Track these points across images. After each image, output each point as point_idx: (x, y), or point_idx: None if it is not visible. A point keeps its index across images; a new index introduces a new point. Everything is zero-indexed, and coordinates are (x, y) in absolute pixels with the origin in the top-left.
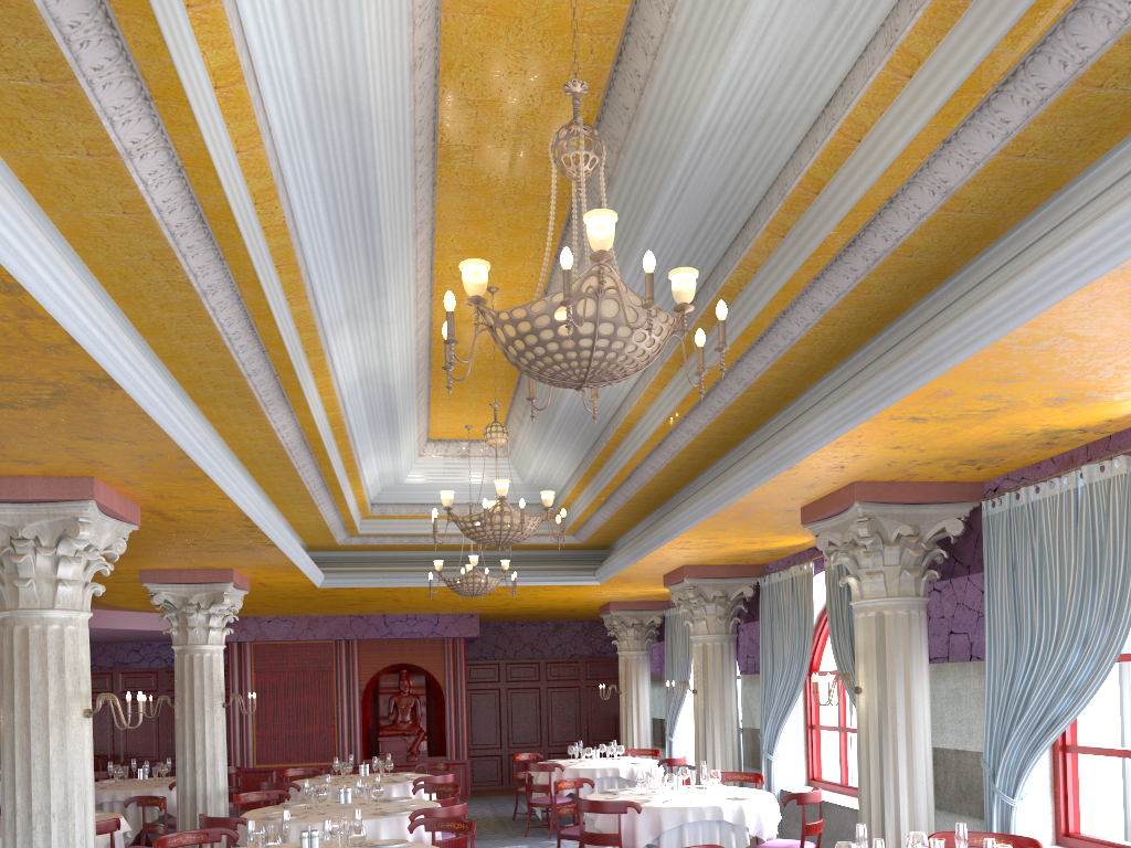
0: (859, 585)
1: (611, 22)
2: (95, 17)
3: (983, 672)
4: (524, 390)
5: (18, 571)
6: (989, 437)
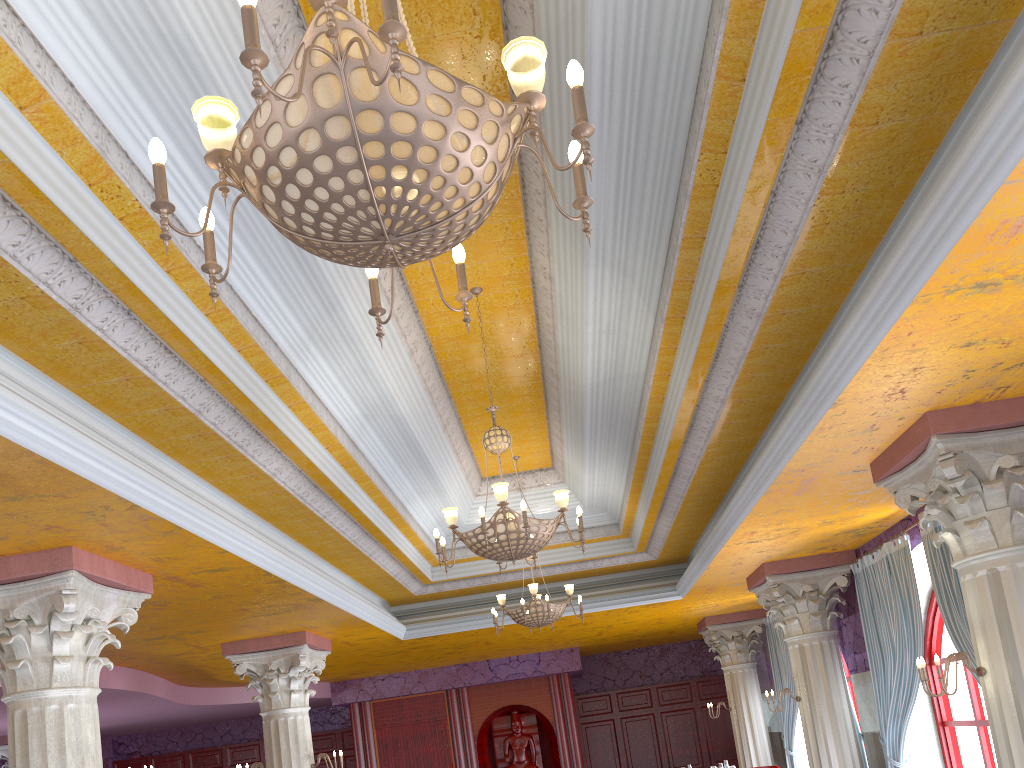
0: (959, 540)
1: None
2: None
3: None
4: (552, 404)
5: (14, 653)
6: None
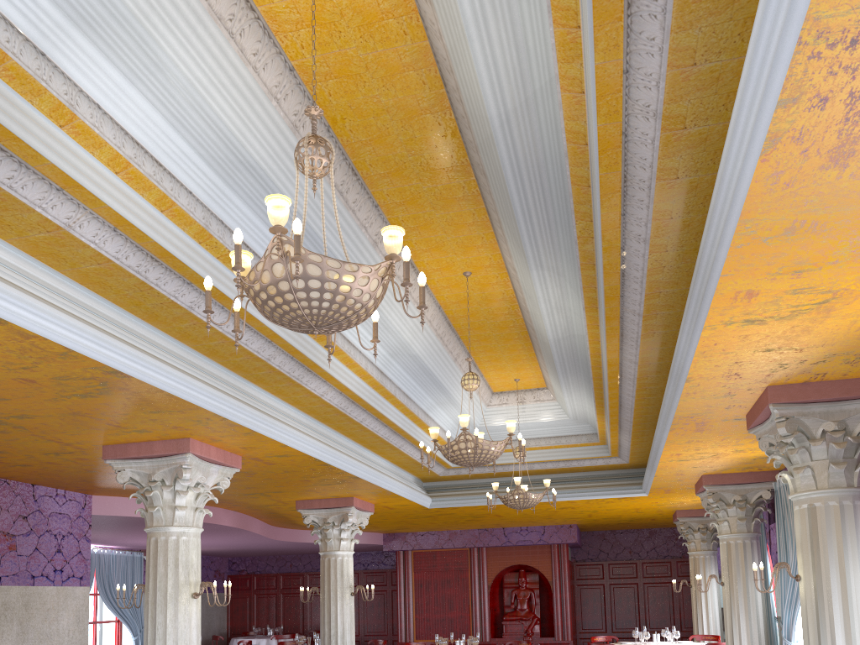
0: (793, 480)
1: (423, 57)
2: None
3: None
4: (535, 346)
5: (153, 502)
6: (856, 329)
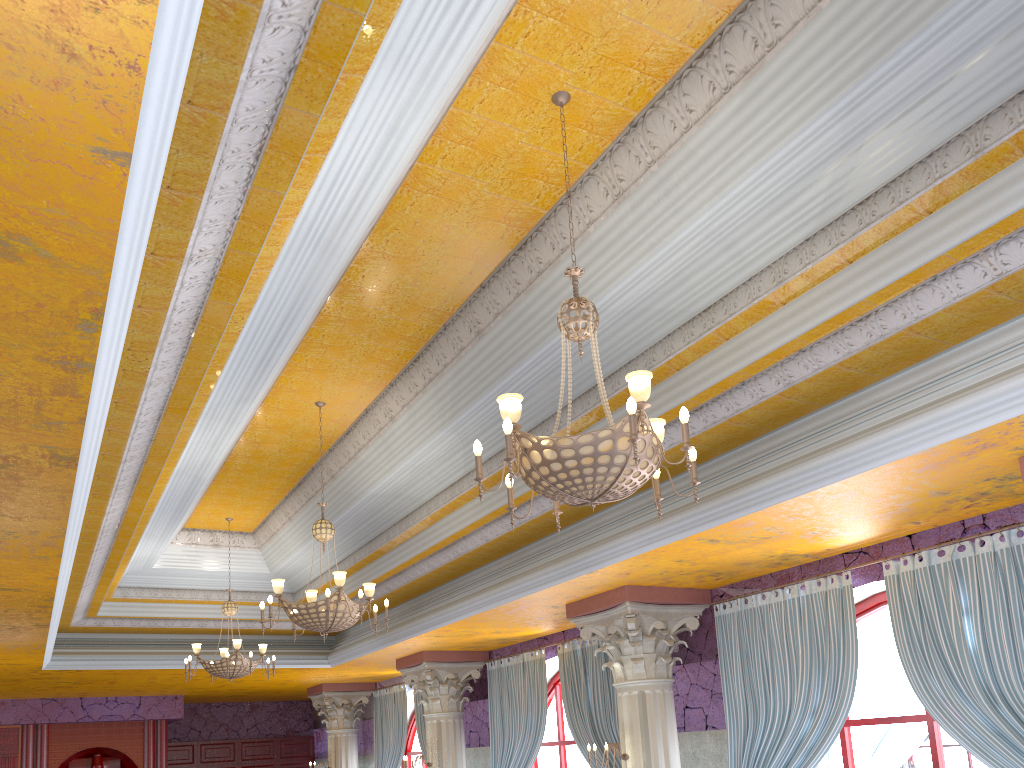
0: (623, 669)
1: (527, 220)
2: (252, 148)
3: (719, 739)
4: (305, 490)
5: None
6: (745, 557)
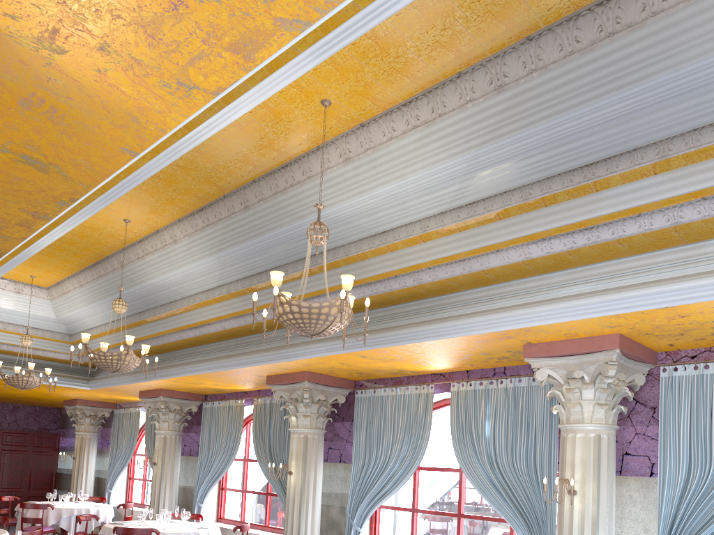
0: (297, 420)
1: (291, 154)
2: None
3: (346, 469)
4: (98, 270)
5: None
6: (379, 367)
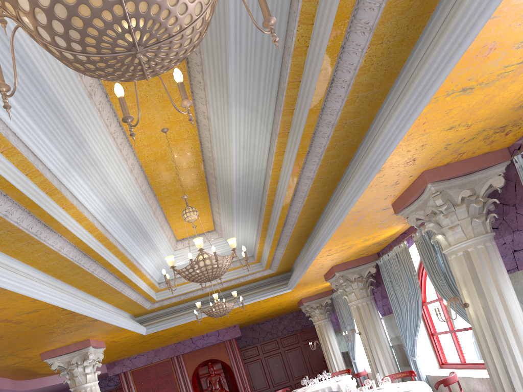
0: (446, 238)
1: None
2: None
3: None
4: (212, 193)
5: None
6: (518, 97)
